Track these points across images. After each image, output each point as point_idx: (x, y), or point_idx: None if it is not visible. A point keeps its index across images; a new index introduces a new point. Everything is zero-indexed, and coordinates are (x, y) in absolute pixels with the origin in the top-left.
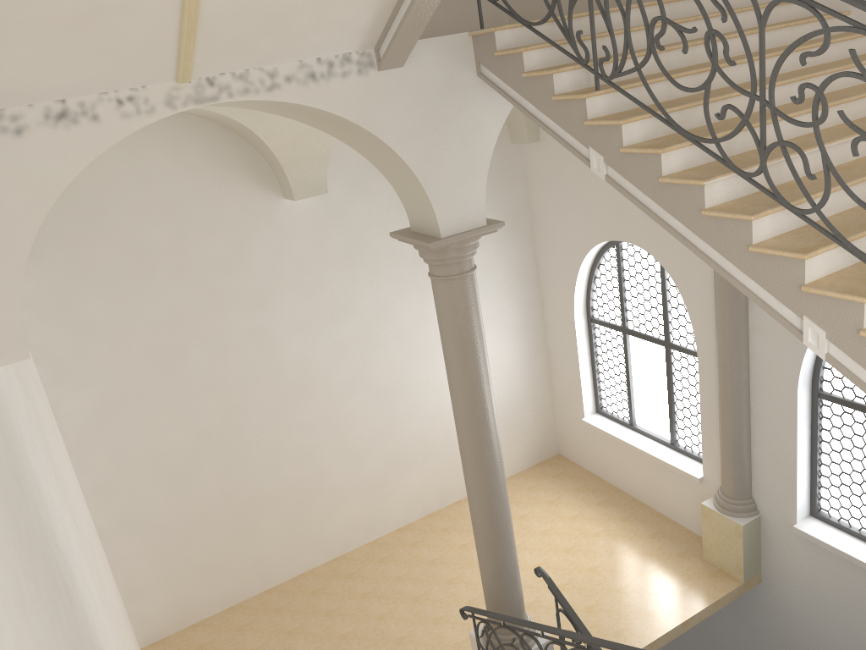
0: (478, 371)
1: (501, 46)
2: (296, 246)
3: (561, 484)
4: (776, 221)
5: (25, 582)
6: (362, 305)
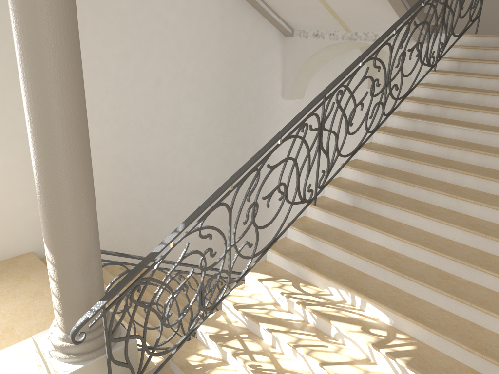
0: None
1: (461, 44)
2: None
3: None
4: (387, 139)
5: (216, 127)
6: None
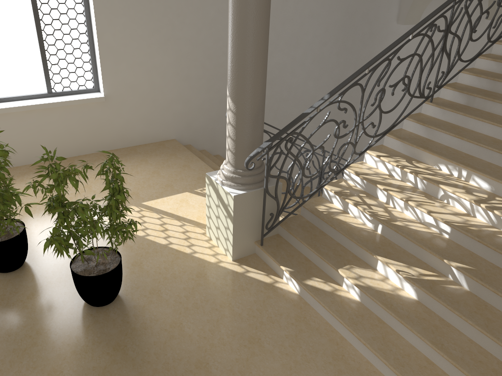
0: None
1: None
2: None
3: None
4: None
5: (331, 47)
6: None
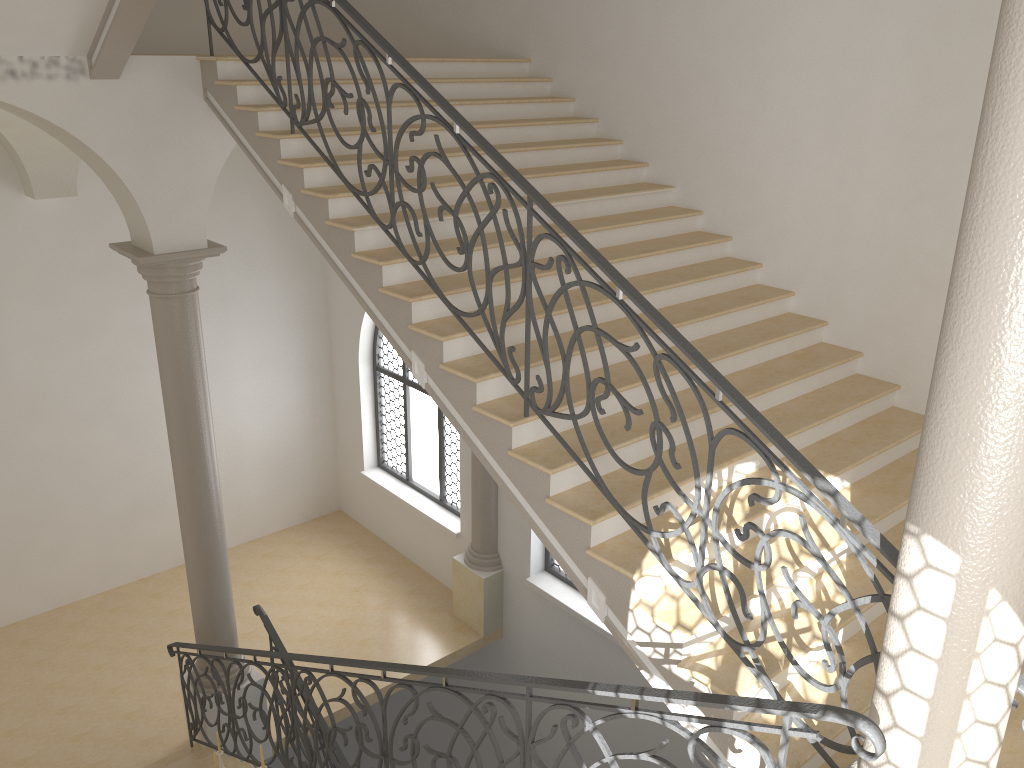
0: (193, 395)
1: (223, 76)
2: (37, 250)
3: (334, 540)
4: (408, 269)
5: None
6: (115, 326)
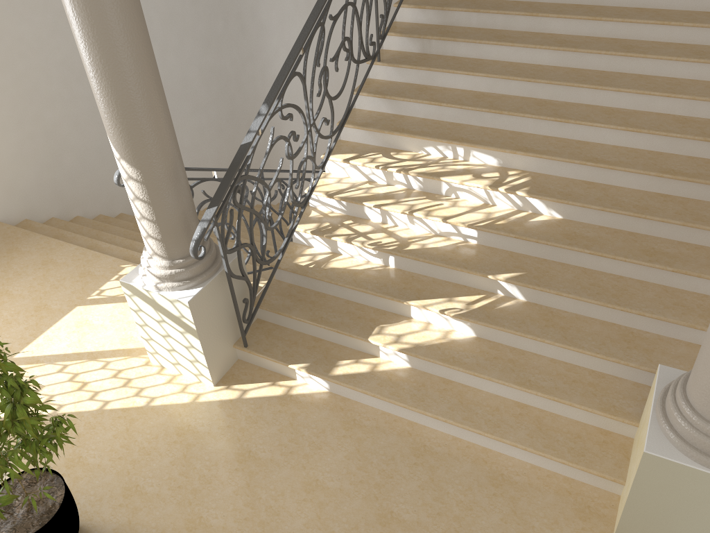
0: None
1: None
2: None
3: None
4: None
5: None
6: None
